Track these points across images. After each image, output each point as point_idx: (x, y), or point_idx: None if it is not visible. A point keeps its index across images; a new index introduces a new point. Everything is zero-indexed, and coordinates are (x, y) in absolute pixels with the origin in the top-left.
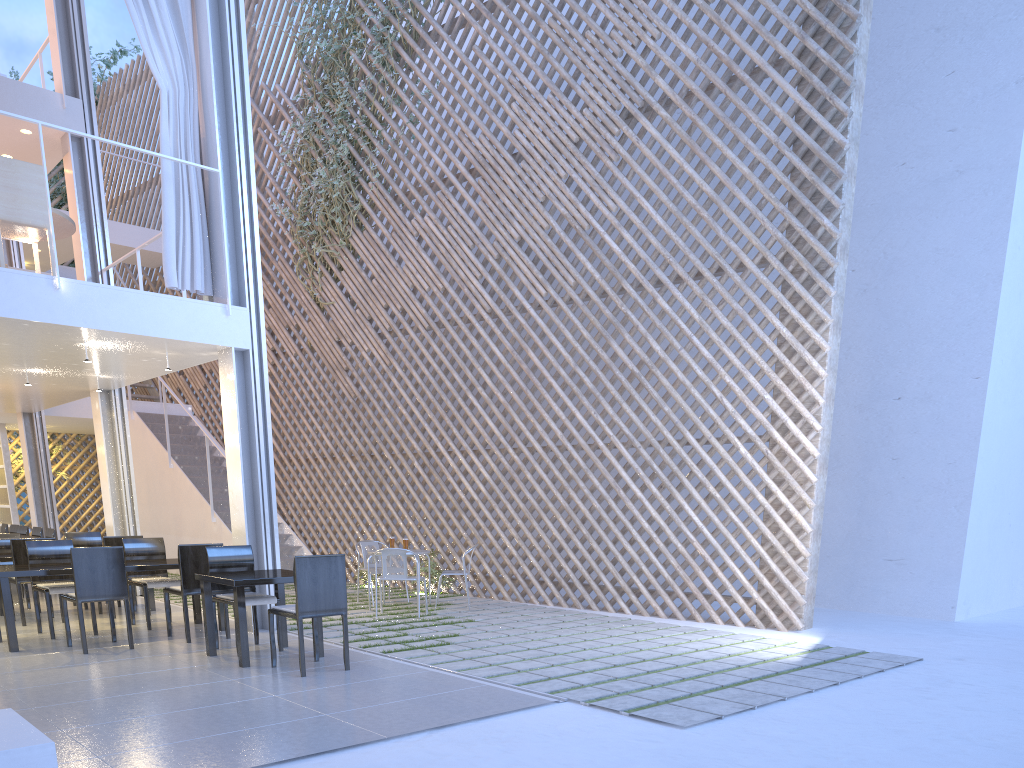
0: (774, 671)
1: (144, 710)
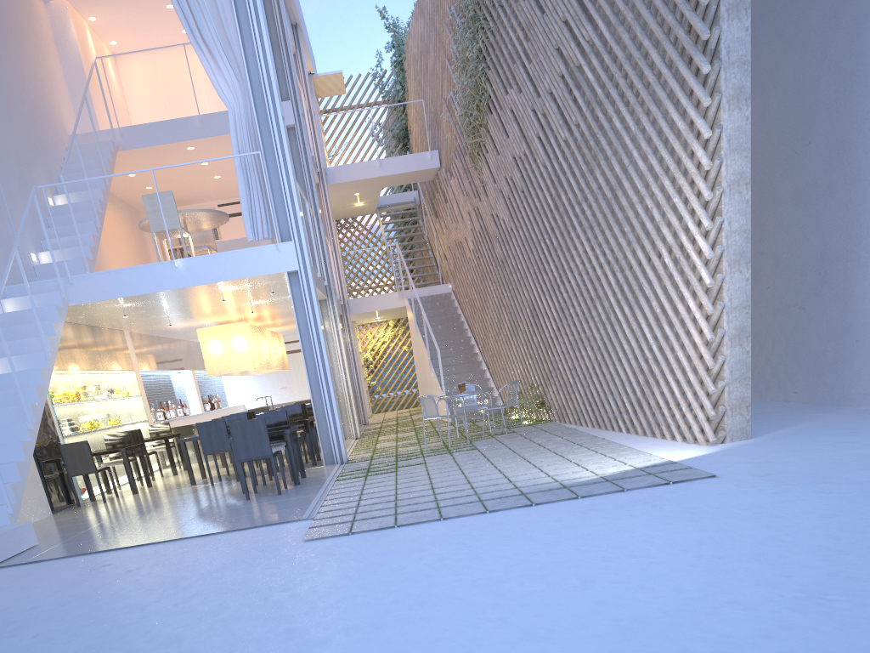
0: (523, 493)
1: (134, 521)
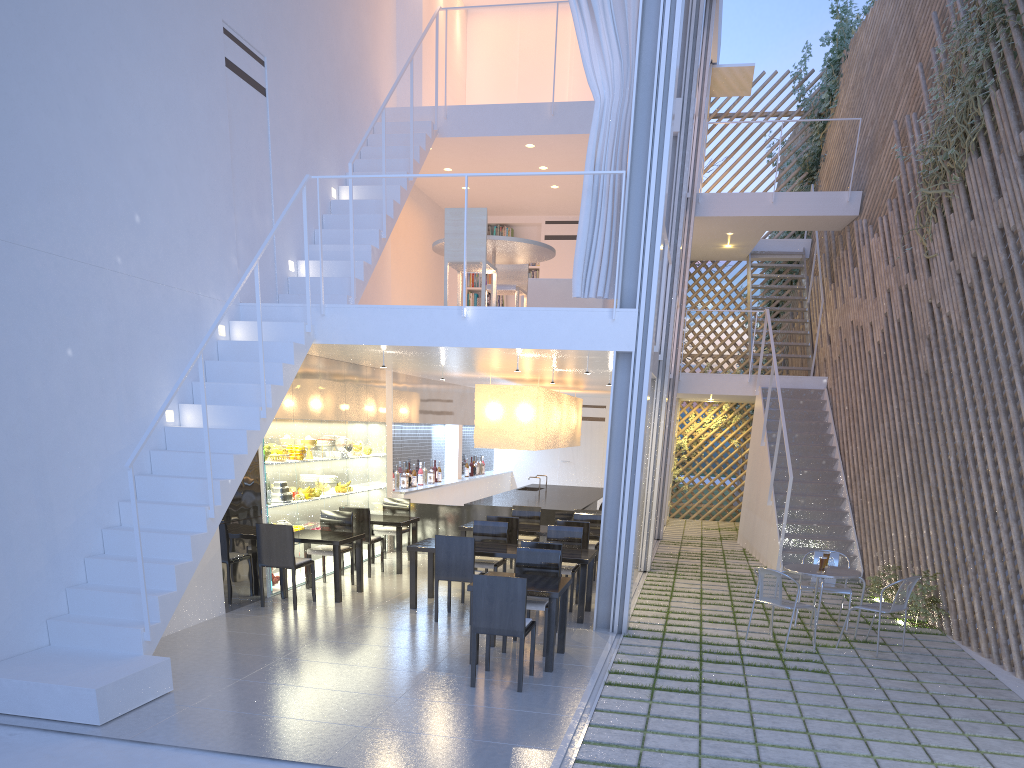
0: None
1: (310, 680)
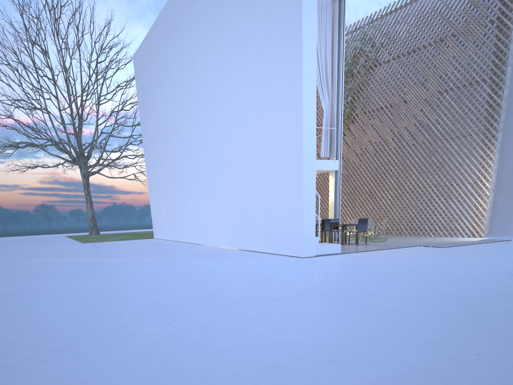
0: (468, 242)
1: None
